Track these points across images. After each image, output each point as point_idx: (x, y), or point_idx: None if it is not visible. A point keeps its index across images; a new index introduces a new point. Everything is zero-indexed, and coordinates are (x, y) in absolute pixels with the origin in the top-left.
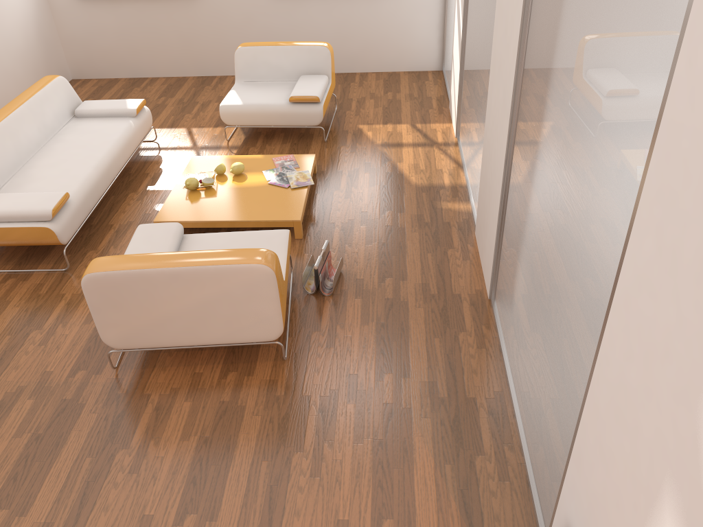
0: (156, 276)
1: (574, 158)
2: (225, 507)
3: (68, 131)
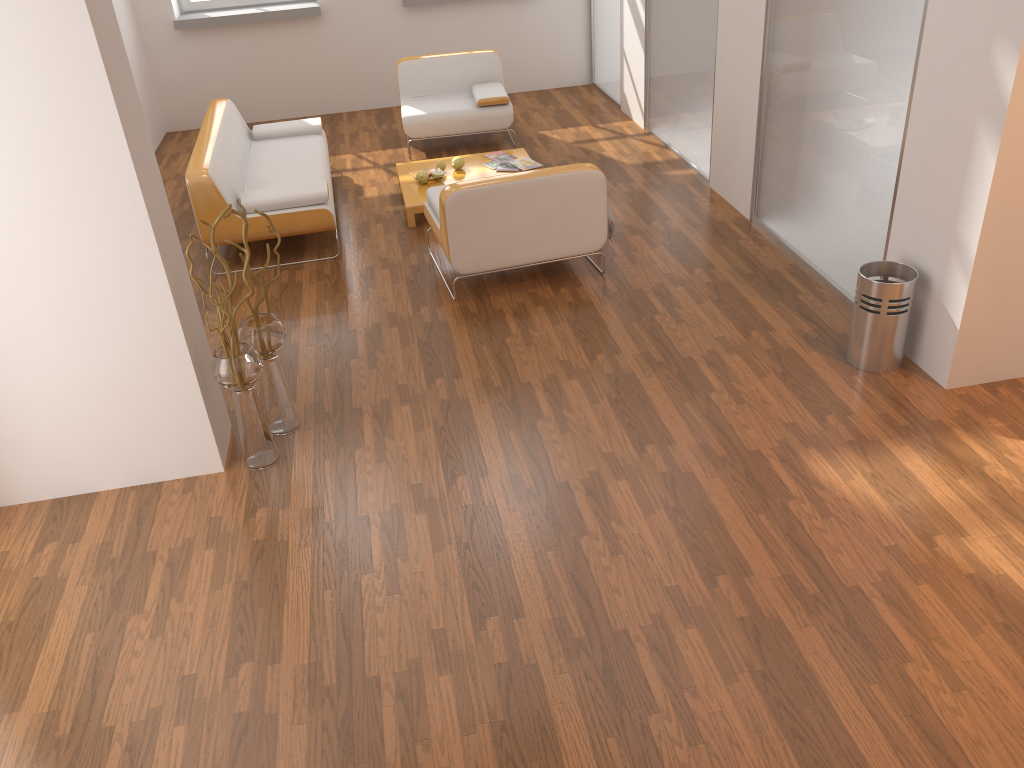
0: (510, 189)
1: (858, 16)
2: (622, 346)
3: (260, 149)
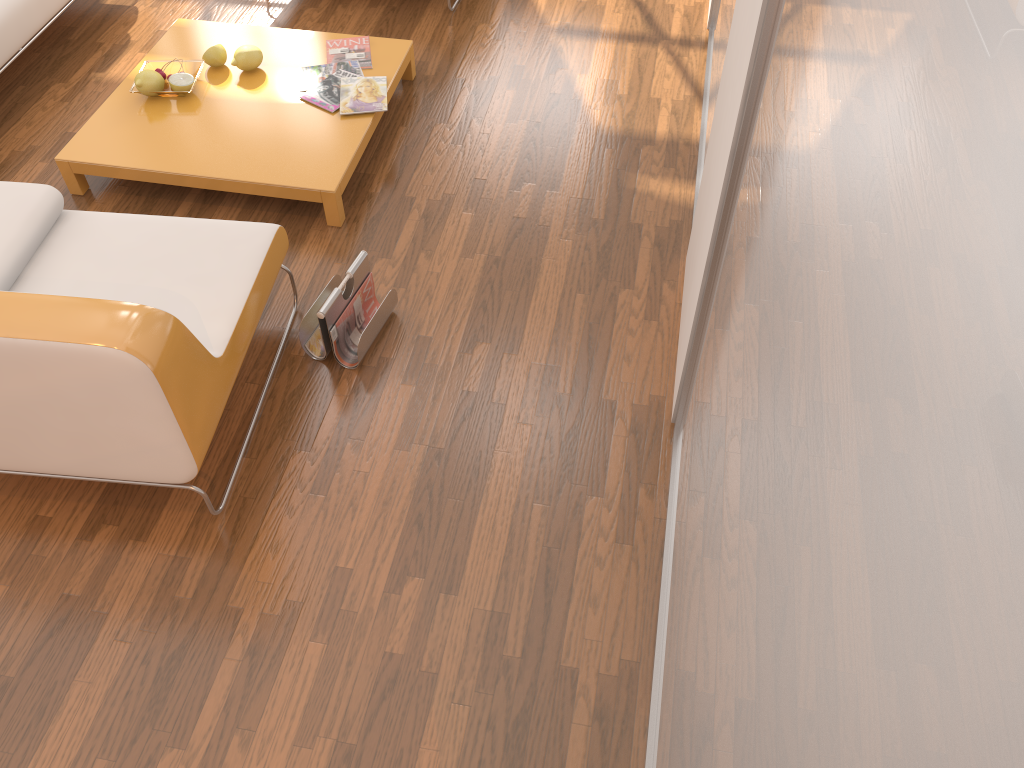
0: None
1: (825, 323)
2: None
3: None
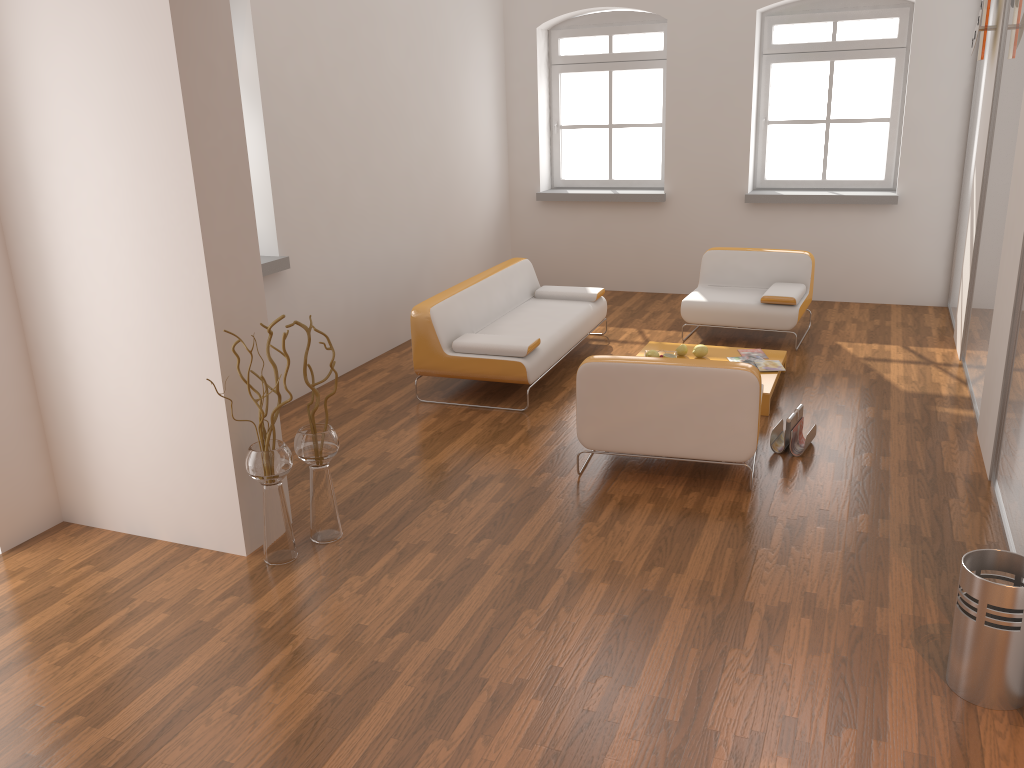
0: (646, 371)
1: None
2: (691, 567)
3: (529, 305)
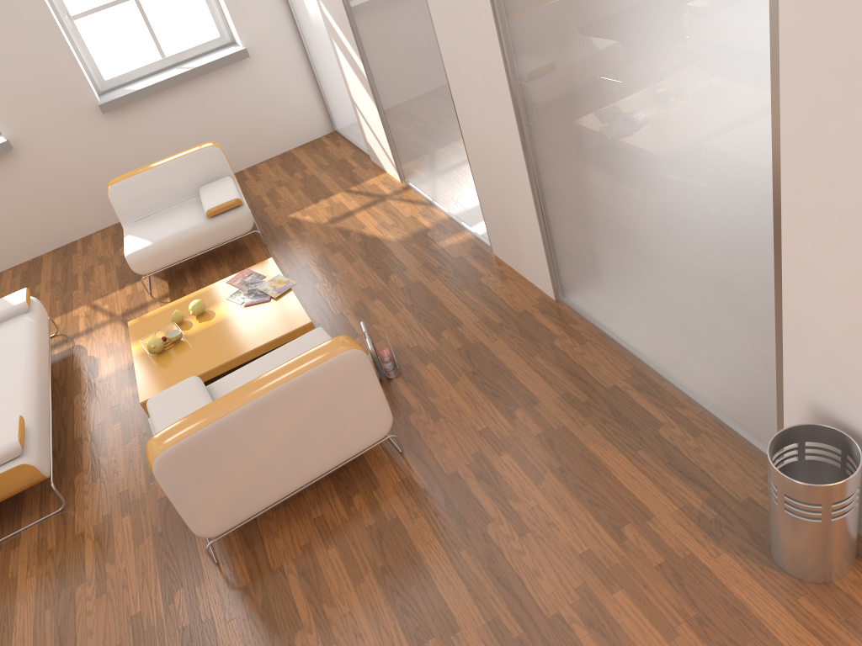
0: (240, 418)
1: (648, 74)
2: (459, 613)
3: None
